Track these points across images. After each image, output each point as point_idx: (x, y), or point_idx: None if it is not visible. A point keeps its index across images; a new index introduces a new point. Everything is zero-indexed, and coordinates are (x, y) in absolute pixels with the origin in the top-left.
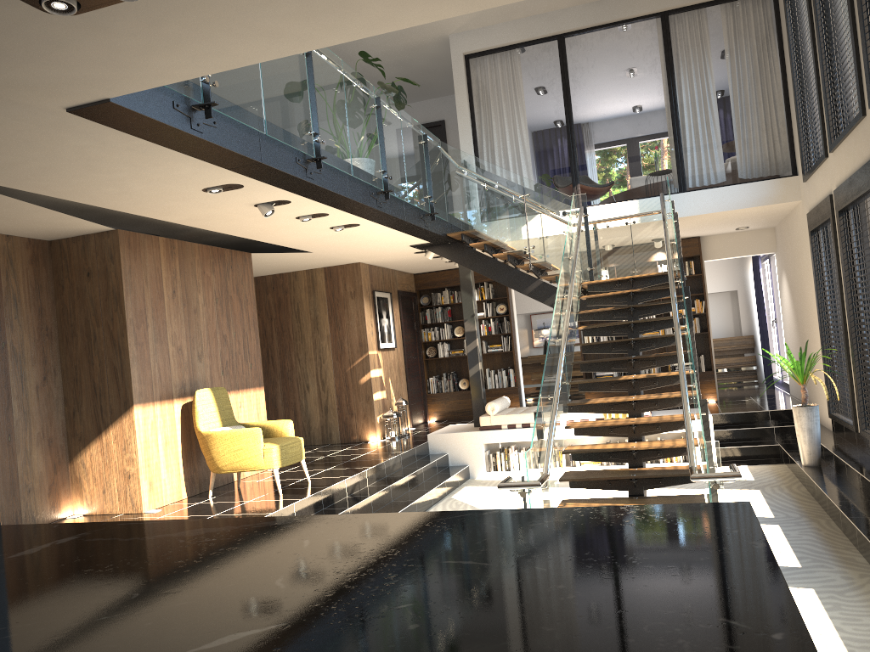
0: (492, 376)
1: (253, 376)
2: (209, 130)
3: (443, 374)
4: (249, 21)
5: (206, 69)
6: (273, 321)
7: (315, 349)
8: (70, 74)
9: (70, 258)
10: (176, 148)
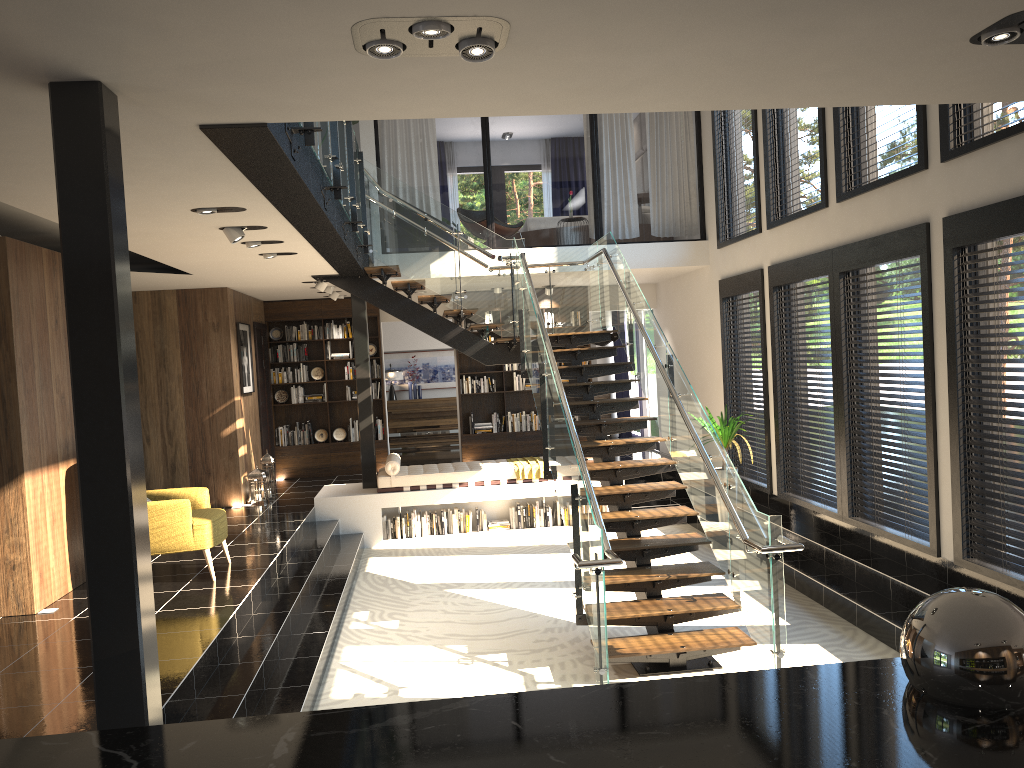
0: (356, 427)
1: None
2: (296, 156)
3: (296, 424)
4: (526, 87)
5: (414, 114)
6: None
7: (161, 392)
8: (270, 98)
9: None
10: (249, 172)
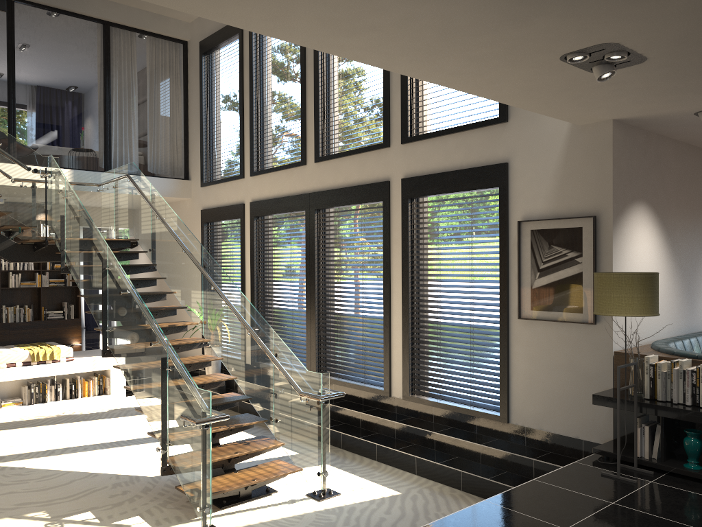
0: None
1: None
2: None
3: None
4: (296, 5)
5: (173, 2)
6: None
7: None
8: None
9: None
10: None
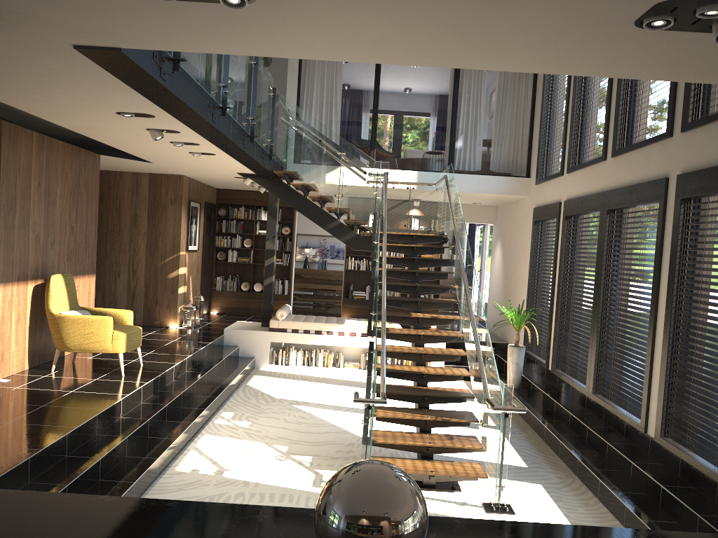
0: None
1: (89, 264)
2: (169, 78)
3: (229, 276)
4: (296, 35)
5: (225, 50)
6: None
7: (131, 242)
8: (110, 28)
9: None
10: (134, 86)
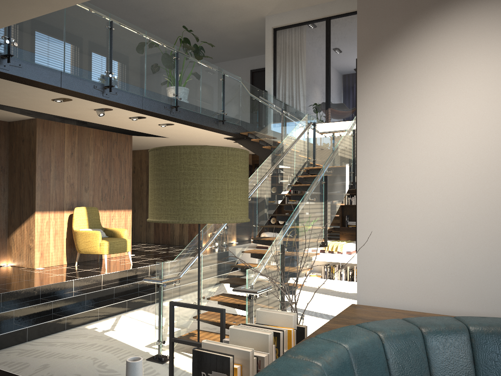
0: None
1: (124, 203)
2: (15, 69)
3: None
4: None
5: None
6: None
7: None
8: None
9: (16, 131)
10: (1, 77)
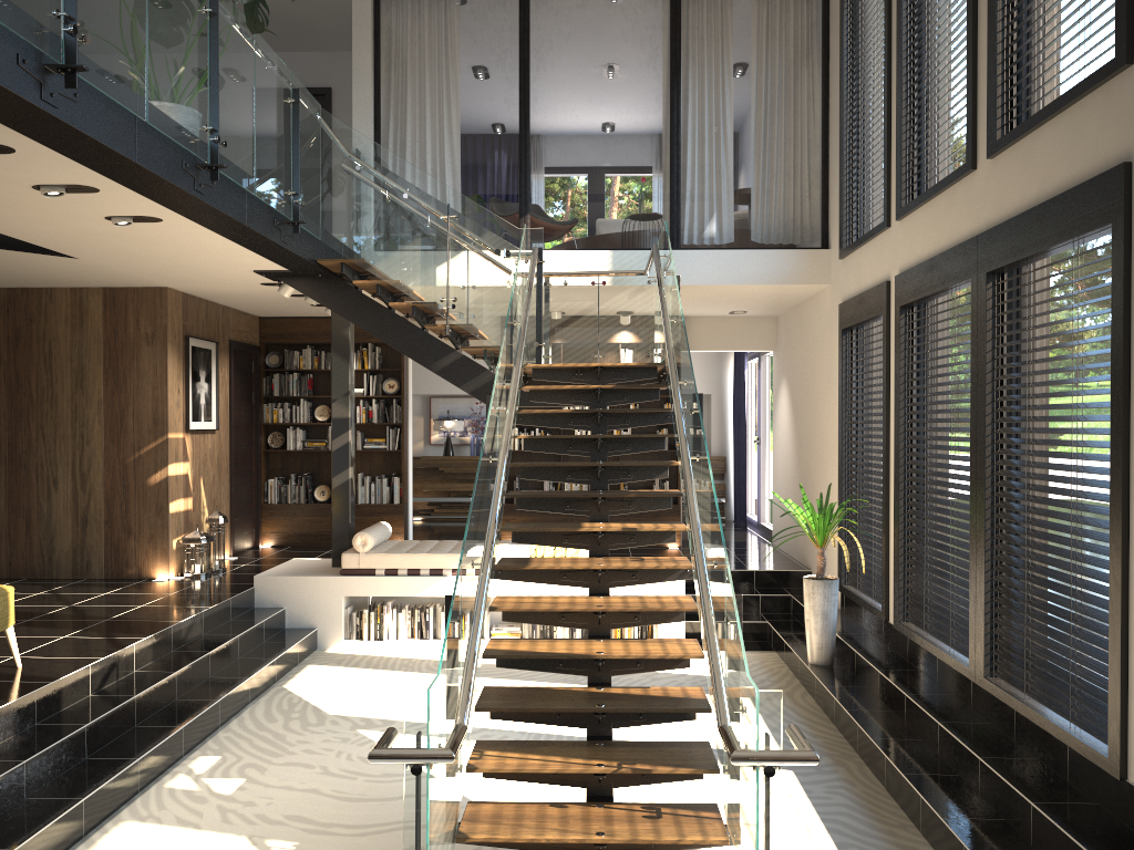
0: (367, 485)
1: None
2: None
3: (291, 476)
4: None
5: None
6: (2, 366)
7: (75, 421)
8: None
9: None
10: None
